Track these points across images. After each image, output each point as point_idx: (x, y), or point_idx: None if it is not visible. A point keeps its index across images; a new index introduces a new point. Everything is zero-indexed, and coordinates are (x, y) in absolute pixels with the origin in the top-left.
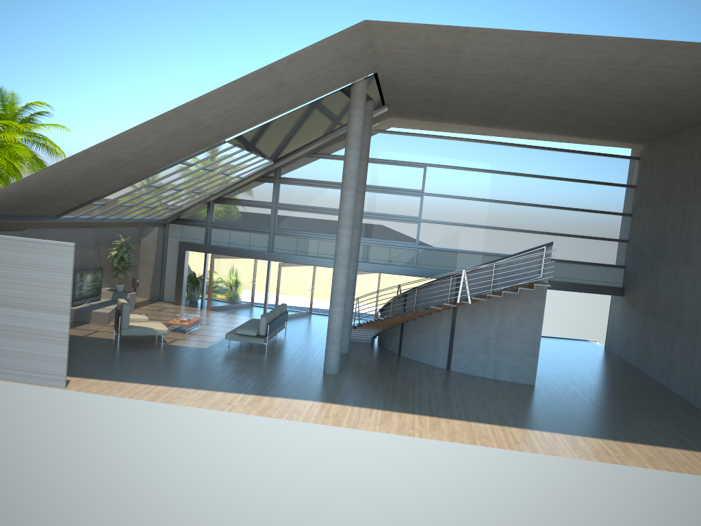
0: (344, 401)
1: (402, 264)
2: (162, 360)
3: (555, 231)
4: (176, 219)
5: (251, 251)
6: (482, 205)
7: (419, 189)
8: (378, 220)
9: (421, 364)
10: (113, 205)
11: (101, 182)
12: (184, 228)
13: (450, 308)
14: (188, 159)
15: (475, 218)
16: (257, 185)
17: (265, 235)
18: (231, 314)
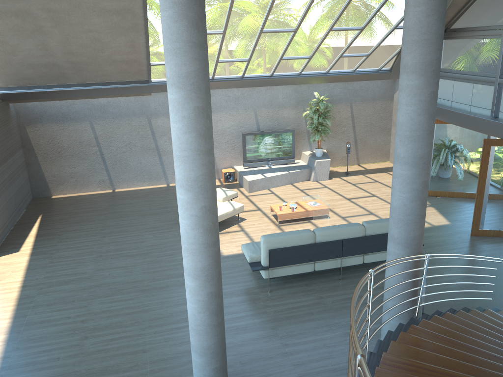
0: None
1: None
2: (134, 256)
3: None
4: None
5: (462, 114)
6: None
7: None
8: None
9: None
10: None
11: (91, 40)
12: None
13: None
14: None
15: None
16: None
17: (489, 87)
18: (431, 208)
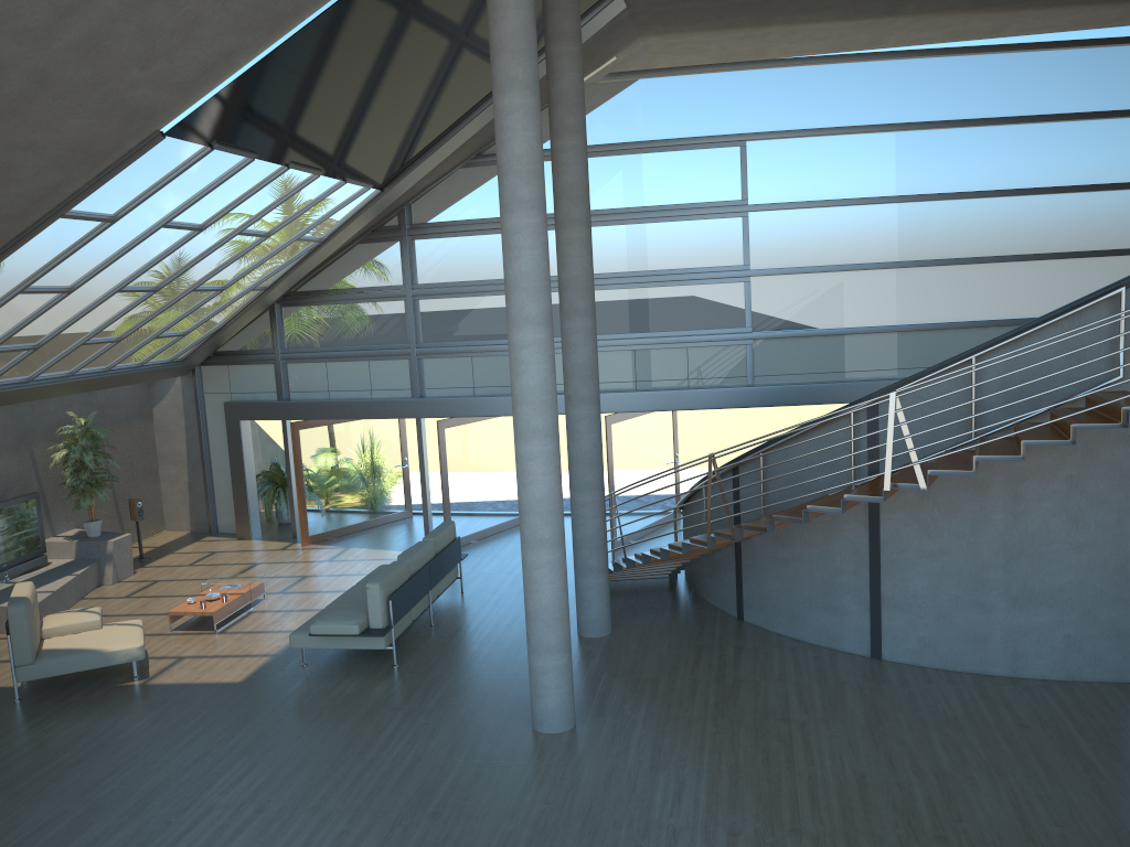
0: None
1: (721, 383)
2: (93, 757)
3: (1084, 246)
4: (212, 355)
5: (375, 401)
6: (894, 212)
7: (737, 198)
8: (648, 287)
9: (800, 645)
10: None
11: None
12: (232, 372)
13: None
14: (78, 203)
15: (881, 247)
16: (365, 253)
17: (400, 361)
18: (354, 548)
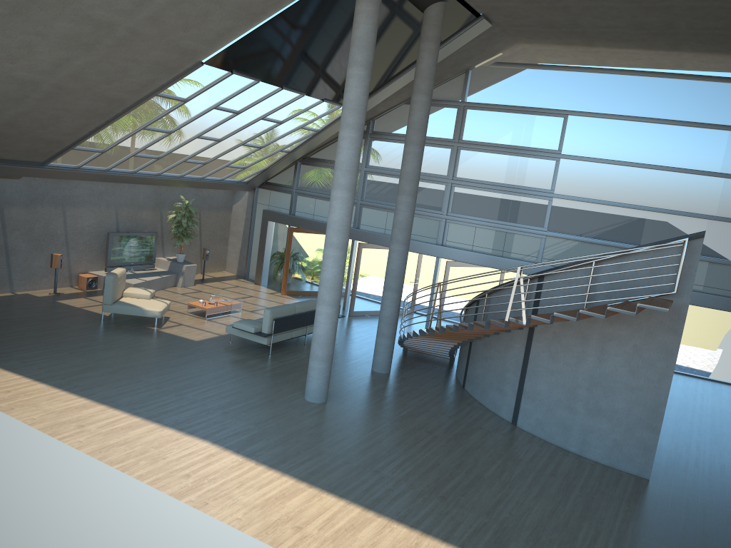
0: (259, 452)
1: (522, 257)
2: (112, 349)
3: None
4: (264, 183)
5: None
6: (654, 175)
7: (555, 149)
8: (491, 192)
9: (480, 407)
10: (122, 154)
11: (52, 117)
12: (271, 194)
13: (525, 328)
14: (164, 90)
15: (640, 196)
16: None
17: None
18: None
